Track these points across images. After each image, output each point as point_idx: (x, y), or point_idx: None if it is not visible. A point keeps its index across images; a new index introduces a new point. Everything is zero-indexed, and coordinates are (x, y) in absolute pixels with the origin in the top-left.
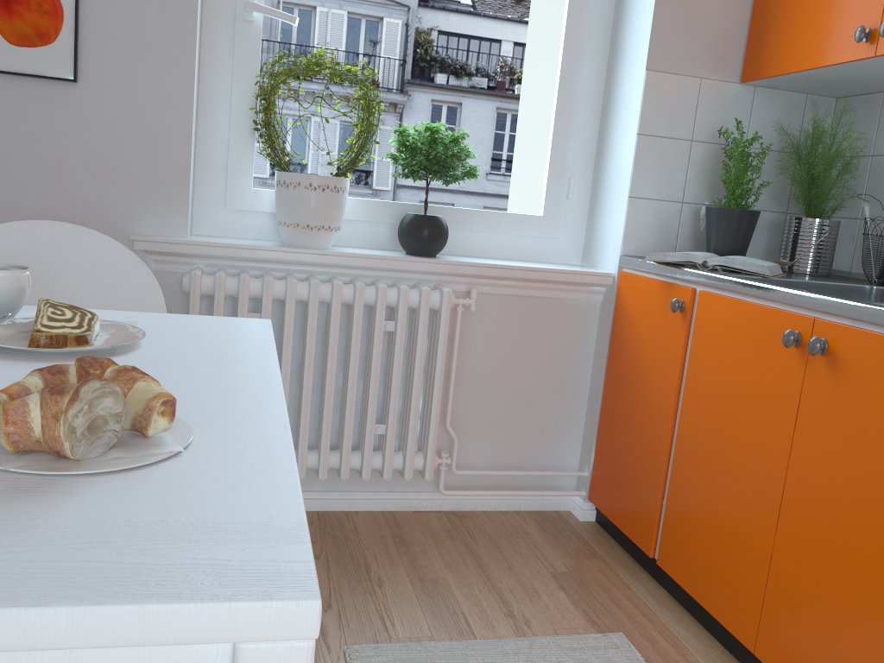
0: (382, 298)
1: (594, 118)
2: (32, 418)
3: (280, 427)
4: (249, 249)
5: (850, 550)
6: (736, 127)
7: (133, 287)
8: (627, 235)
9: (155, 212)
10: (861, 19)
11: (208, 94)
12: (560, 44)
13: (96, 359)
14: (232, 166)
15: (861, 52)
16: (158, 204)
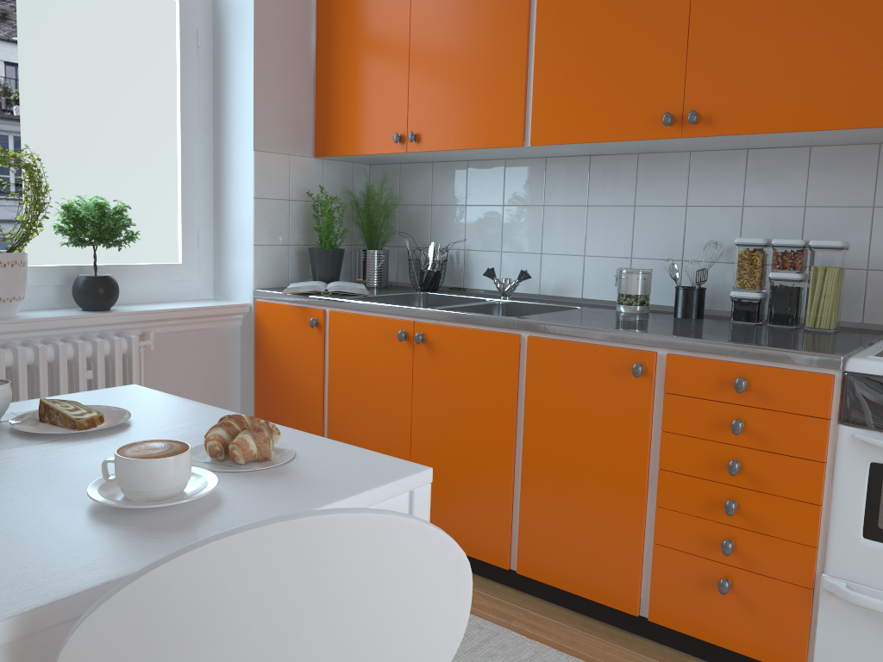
0: (84, 352)
1: (209, 182)
2: (251, 445)
3: (300, 432)
4: None
5: (456, 450)
6: (321, 191)
7: None
8: (256, 273)
9: None
10: (394, 127)
11: None
12: (178, 125)
13: (237, 415)
14: None
15: (398, 148)
16: None
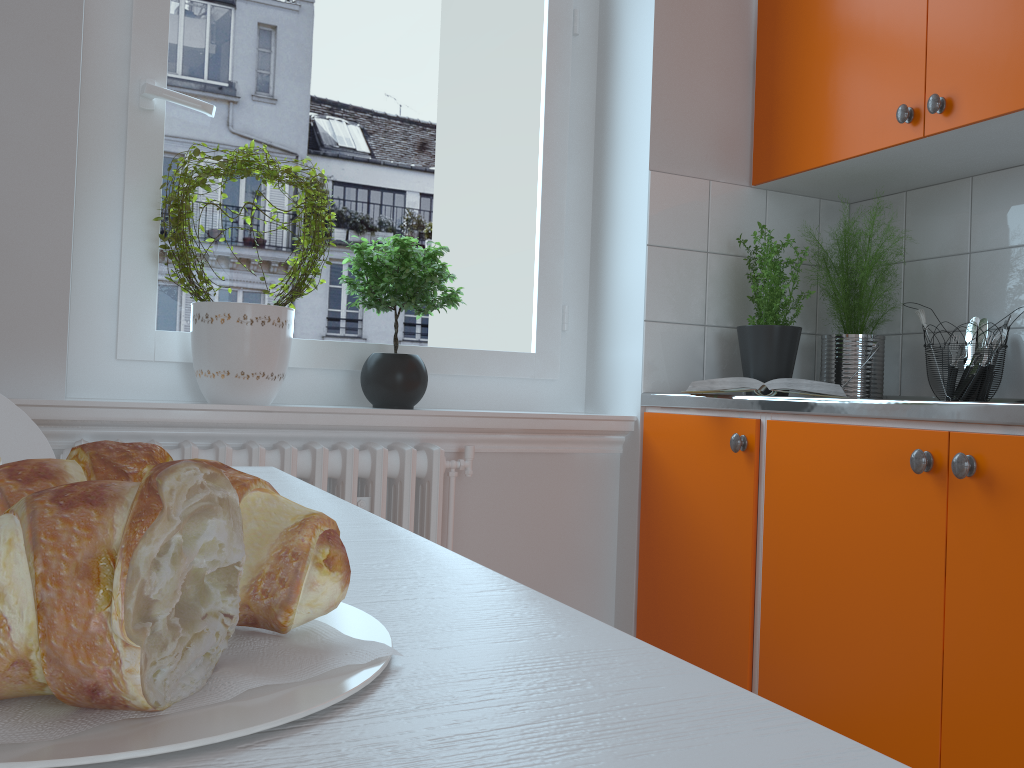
0: (353, 465)
1: (584, 234)
2: (1, 588)
3: (523, 593)
4: (159, 410)
5: None
6: (761, 232)
7: (7, 450)
8: (647, 367)
9: (15, 364)
10: (898, 99)
11: (89, 205)
12: (539, 147)
13: (130, 444)
14: (126, 300)
15: (905, 134)
16: (19, 352)
